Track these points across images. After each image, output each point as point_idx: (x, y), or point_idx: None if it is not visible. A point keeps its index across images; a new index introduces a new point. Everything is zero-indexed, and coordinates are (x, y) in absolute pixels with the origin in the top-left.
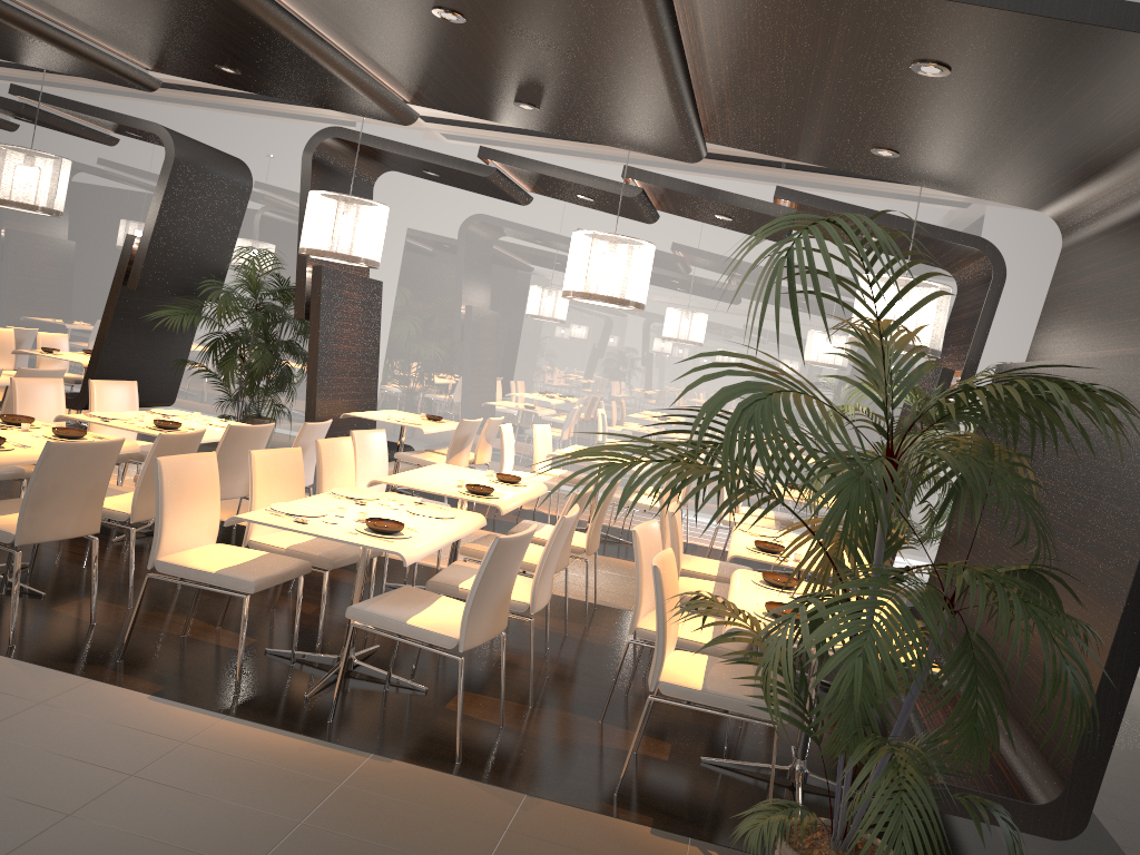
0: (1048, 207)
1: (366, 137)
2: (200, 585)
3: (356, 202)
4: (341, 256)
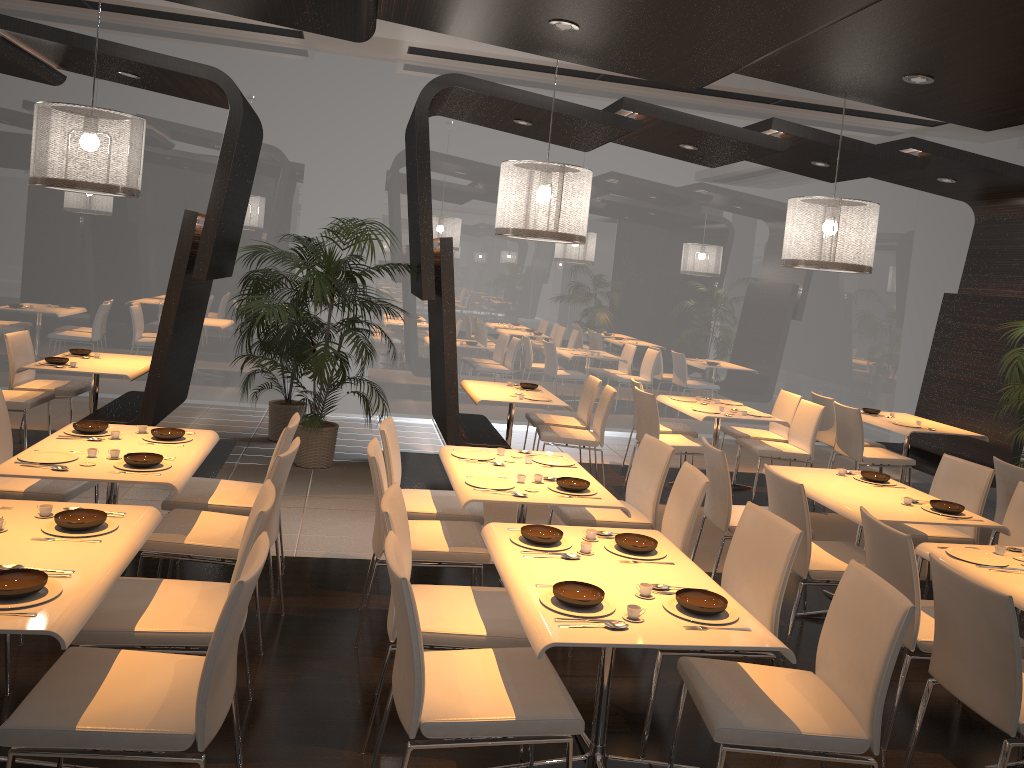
0: None
1: (493, 86)
2: None
3: (581, 172)
4: (569, 237)
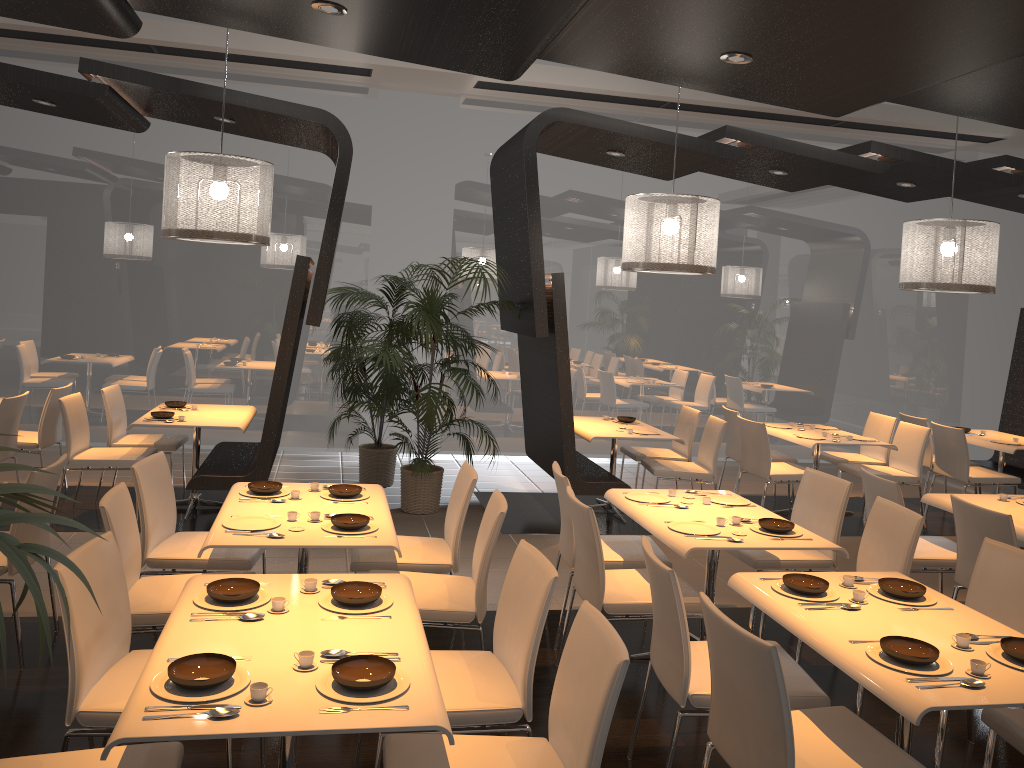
0: None
1: (599, 119)
2: None
3: (712, 203)
4: (704, 269)
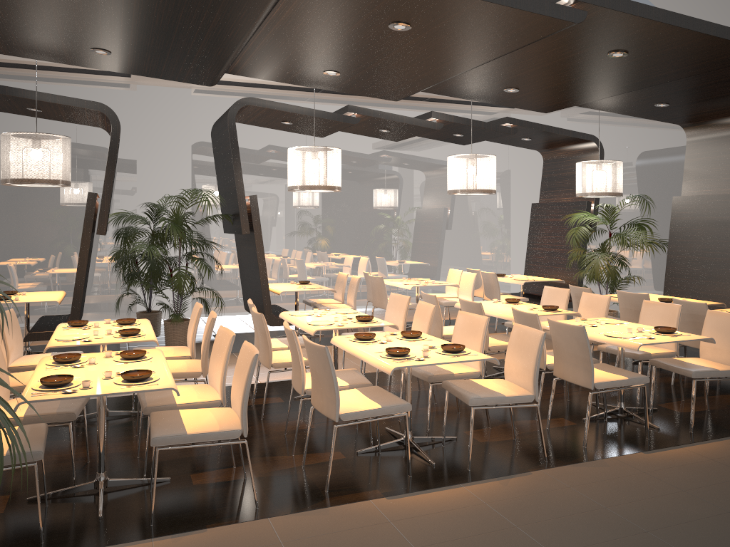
0: (688, 123)
1: (272, 103)
2: (620, 388)
3: (336, 150)
4: (333, 188)
